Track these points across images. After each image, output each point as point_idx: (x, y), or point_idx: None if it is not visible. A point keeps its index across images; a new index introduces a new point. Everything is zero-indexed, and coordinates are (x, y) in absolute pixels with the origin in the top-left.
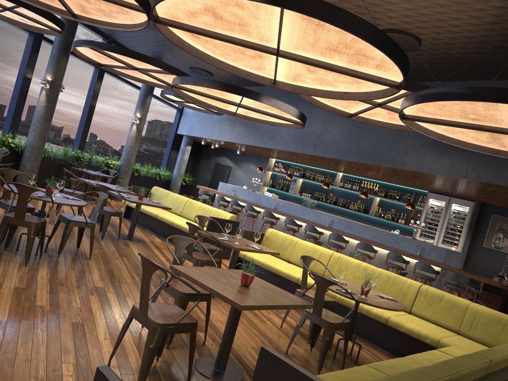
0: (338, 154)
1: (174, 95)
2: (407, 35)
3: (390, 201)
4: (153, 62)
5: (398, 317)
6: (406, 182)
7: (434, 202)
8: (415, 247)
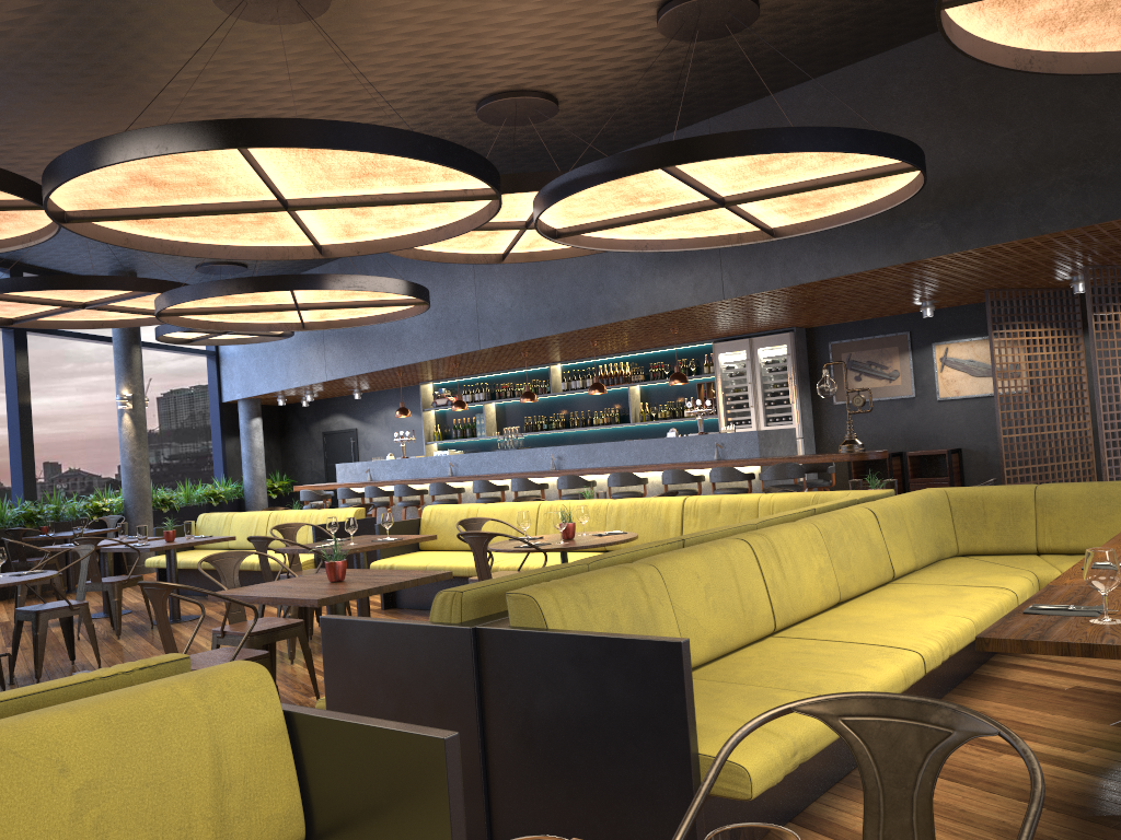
0: (519, 333)
1: (182, 330)
2: (525, 95)
3: (659, 385)
4: (107, 283)
5: None
6: (666, 339)
7: (728, 358)
8: (708, 447)
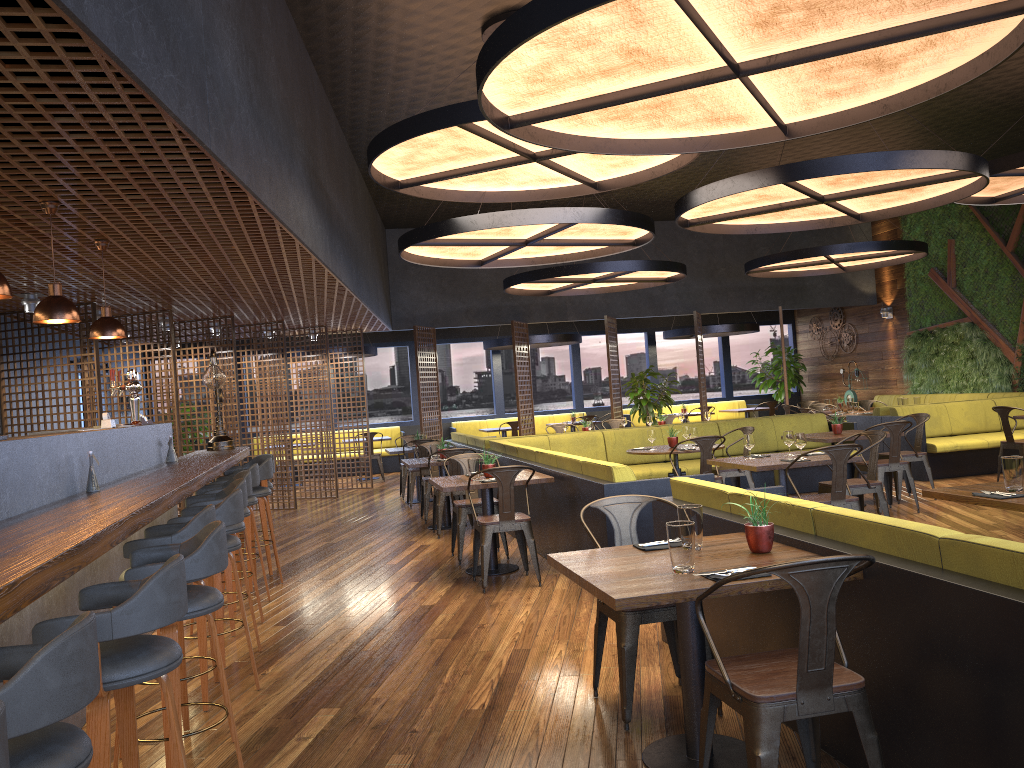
0: (247, 169)
1: None
2: None
3: None
4: None
5: None
6: None
7: None
8: (159, 444)
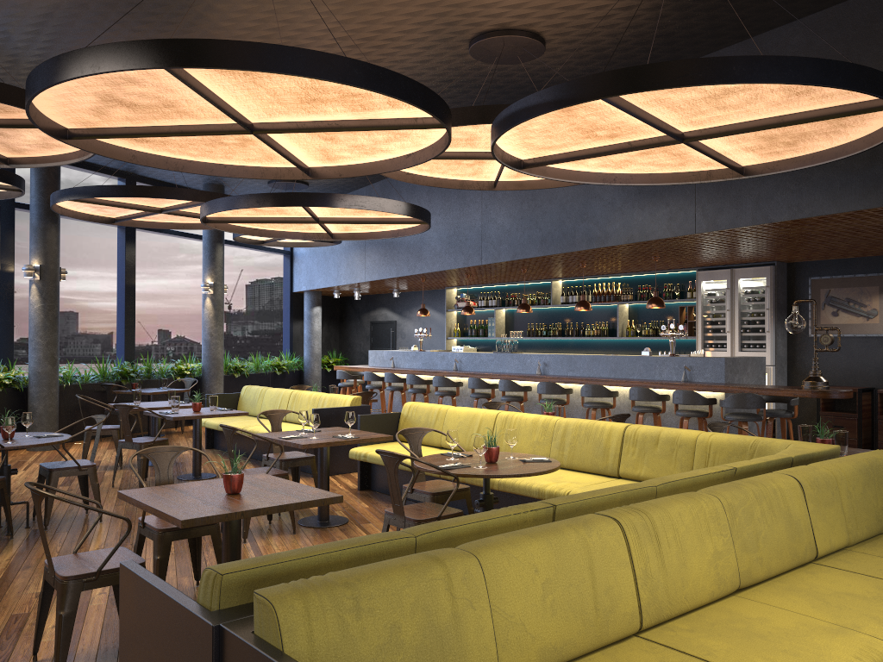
0: (514, 252)
1: None
2: (511, 34)
3: (645, 305)
4: (168, 193)
5: (587, 487)
6: (651, 265)
7: (710, 285)
8: (677, 369)
